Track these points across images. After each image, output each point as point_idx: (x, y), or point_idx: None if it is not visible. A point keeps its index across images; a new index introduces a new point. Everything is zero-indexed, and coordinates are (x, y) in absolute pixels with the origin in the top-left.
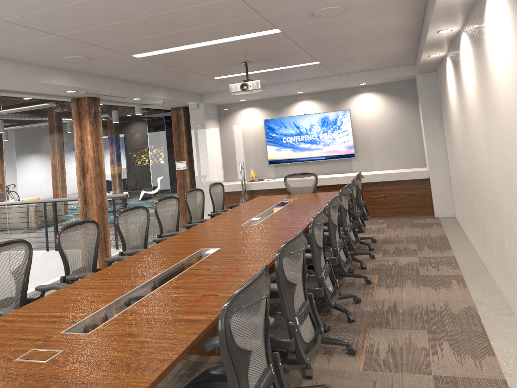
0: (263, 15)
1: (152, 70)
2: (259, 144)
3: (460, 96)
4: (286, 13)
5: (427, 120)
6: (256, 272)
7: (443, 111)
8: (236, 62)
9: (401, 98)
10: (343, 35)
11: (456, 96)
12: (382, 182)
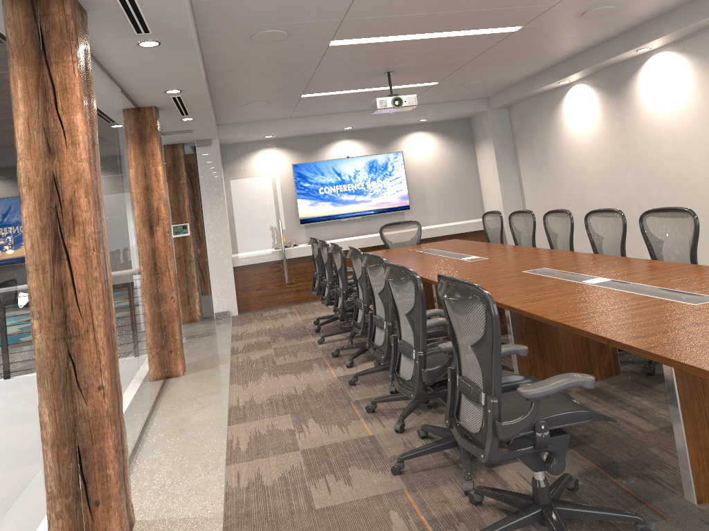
0: (556, 5)
1: (283, 71)
2: (284, 198)
3: (618, 121)
4: (572, 7)
5: (500, 161)
6: (676, 263)
7: (525, 150)
8: (380, 71)
9: (457, 139)
10: (538, 45)
11: (601, 123)
12: (452, 235)
